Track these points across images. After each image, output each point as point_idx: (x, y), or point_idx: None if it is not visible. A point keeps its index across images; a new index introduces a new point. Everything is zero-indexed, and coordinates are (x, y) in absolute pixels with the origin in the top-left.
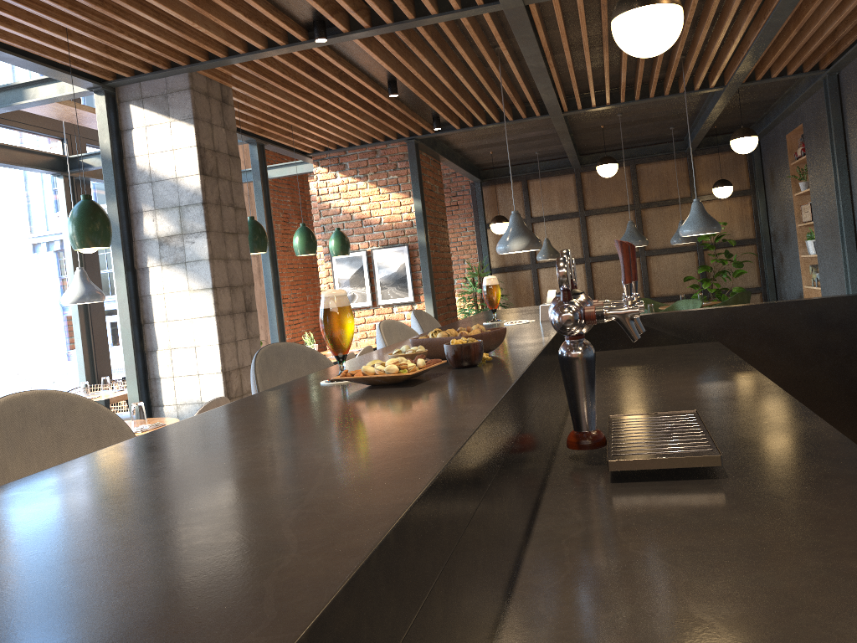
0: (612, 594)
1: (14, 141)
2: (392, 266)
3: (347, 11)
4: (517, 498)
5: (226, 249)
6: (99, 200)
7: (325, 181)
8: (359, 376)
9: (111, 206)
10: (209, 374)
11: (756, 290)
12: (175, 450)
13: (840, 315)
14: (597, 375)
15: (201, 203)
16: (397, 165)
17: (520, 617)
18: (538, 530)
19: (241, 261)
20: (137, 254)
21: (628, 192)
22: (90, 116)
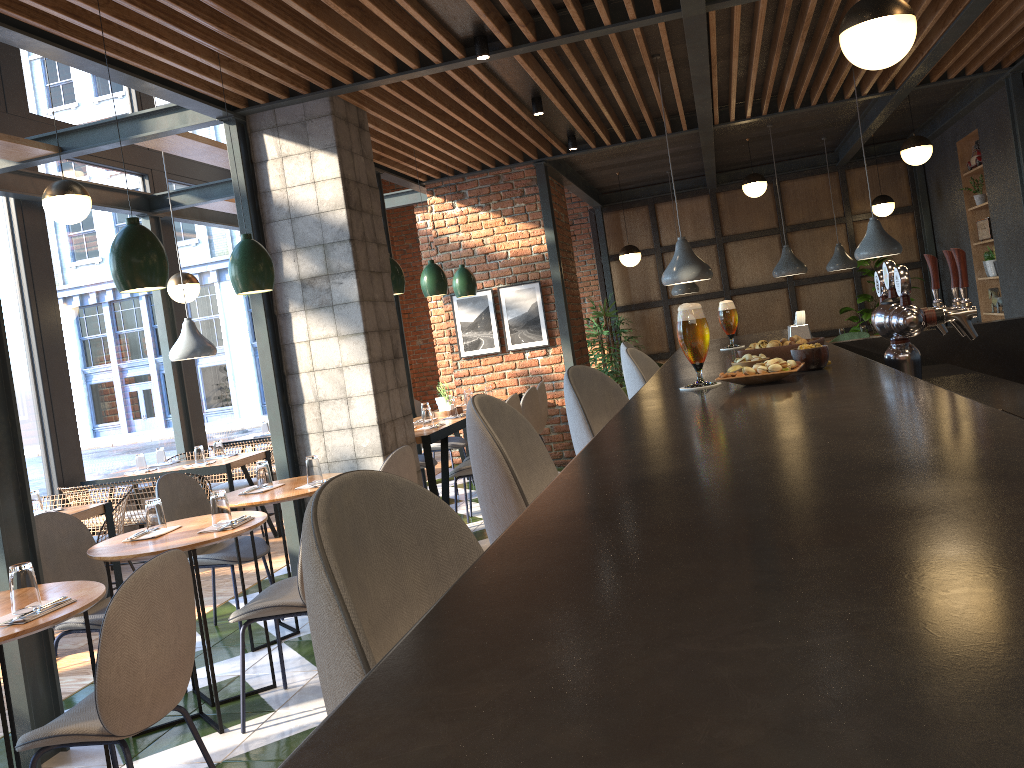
0: None
1: (96, 179)
2: (523, 306)
3: (518, 25)
4: None
5: (373, 289)
6: (183, 243)
7: (441, 212)
8: (743, 376)
9: None
10: (364, 427)
11: None
12: (686, 421)
13: None
14: None
15: (348, 240)
16: (523, 191)
17: None
18: None
19: (386, 303)
20: (277, 298)
21: (772, 214)
22: (204, 148)
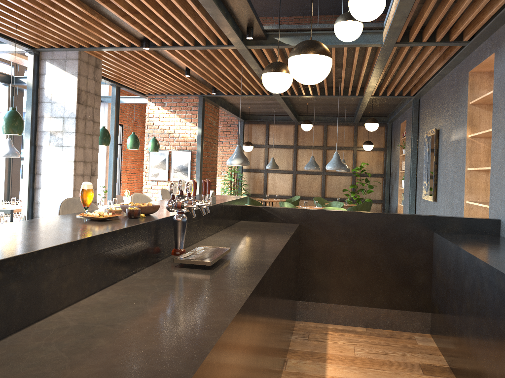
0: (132, 292)
1: None
2: (181, 161)
3: (159, 38)
4: (122, 263)
5: (85, 142)
6: None
7: (152, 110)
8: (85, 215)
9: (28, 111)
10: None
11: (379, 201)
12: (3, 230)
13: (354, 220)
14: (228, 231)
15: (75, 118)
16: (192, 108)
17: (100, 293)
18: (132, 276)
19: (92, 149)
20: (38, 138)
21: (321, 139)
22: (26, 61)
